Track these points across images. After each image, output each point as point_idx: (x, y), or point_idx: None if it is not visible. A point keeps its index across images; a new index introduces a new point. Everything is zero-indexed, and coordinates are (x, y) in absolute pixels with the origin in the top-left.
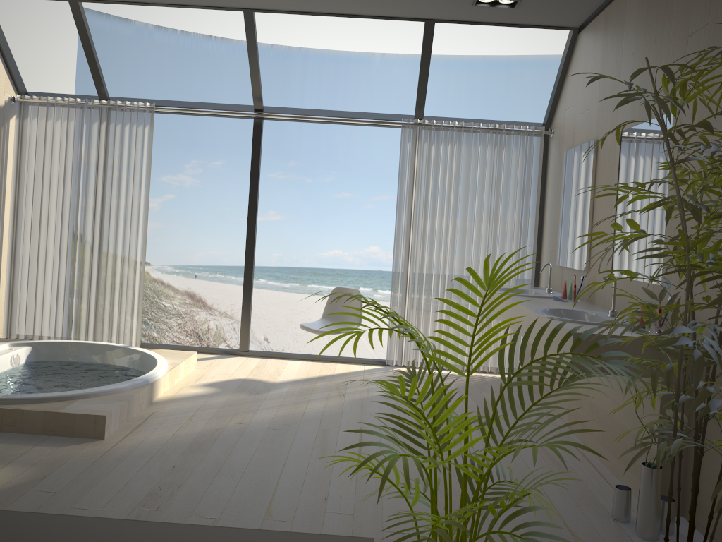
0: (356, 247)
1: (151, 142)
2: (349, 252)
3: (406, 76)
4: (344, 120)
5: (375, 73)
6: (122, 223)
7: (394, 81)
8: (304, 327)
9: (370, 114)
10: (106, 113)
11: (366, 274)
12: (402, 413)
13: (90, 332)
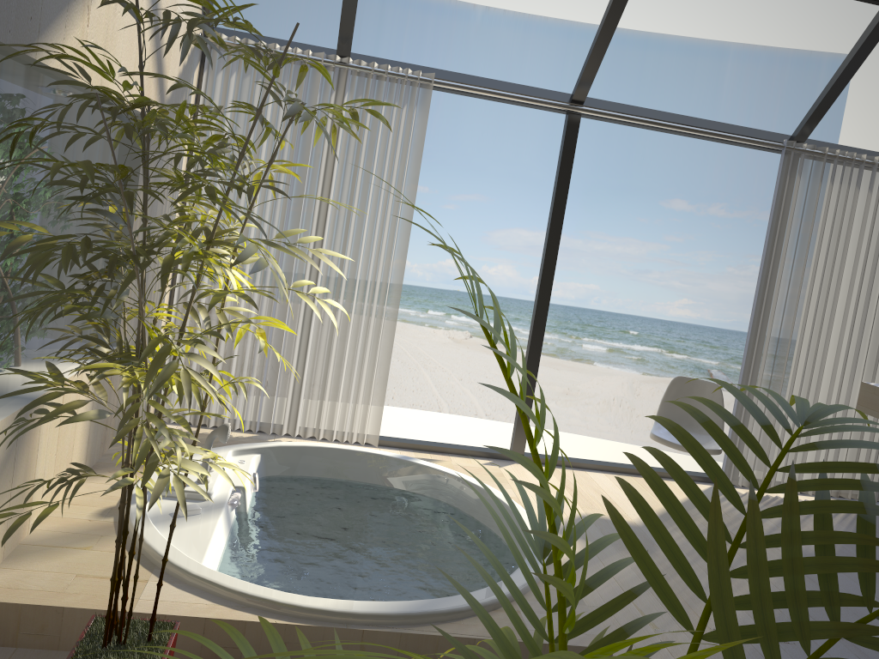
0: (428, 258)
1: (421, 135)
2: (419, 264)
3: (514, 41)
4: (708, 133)
5: (474, 32)
6: (362, 255)
7: (498, 46)
8: (661, 439)
9: (731, 127)
10: (350, 80)
11: (439, 294)
12: (878, 595)
13: (298, 418)
